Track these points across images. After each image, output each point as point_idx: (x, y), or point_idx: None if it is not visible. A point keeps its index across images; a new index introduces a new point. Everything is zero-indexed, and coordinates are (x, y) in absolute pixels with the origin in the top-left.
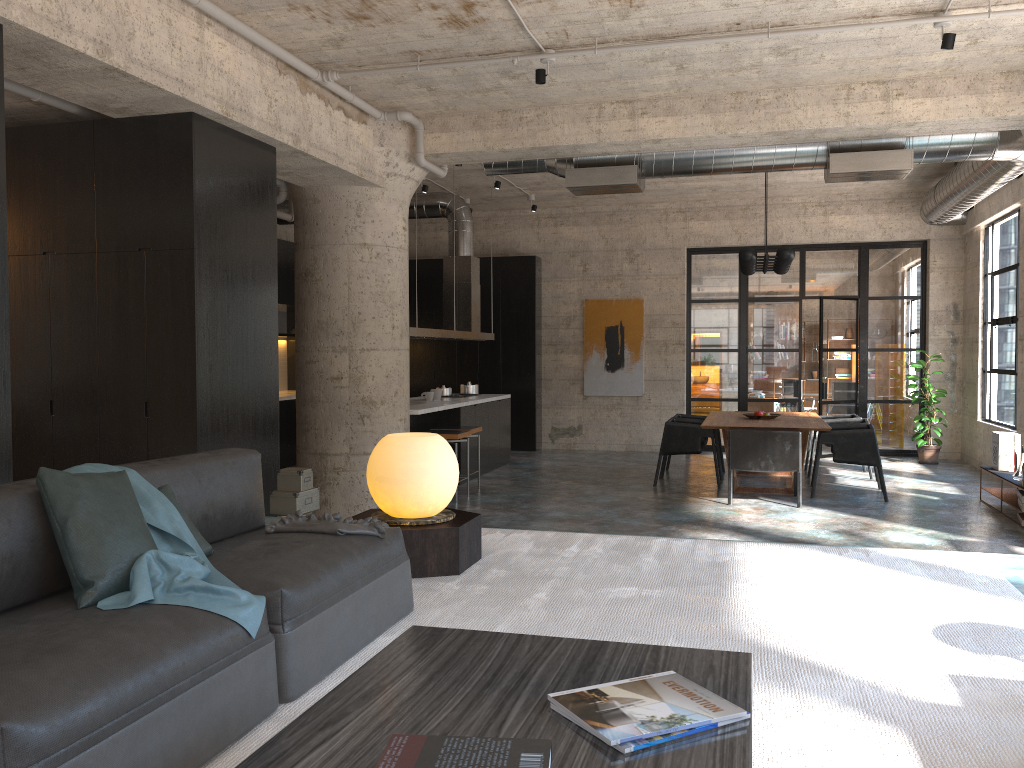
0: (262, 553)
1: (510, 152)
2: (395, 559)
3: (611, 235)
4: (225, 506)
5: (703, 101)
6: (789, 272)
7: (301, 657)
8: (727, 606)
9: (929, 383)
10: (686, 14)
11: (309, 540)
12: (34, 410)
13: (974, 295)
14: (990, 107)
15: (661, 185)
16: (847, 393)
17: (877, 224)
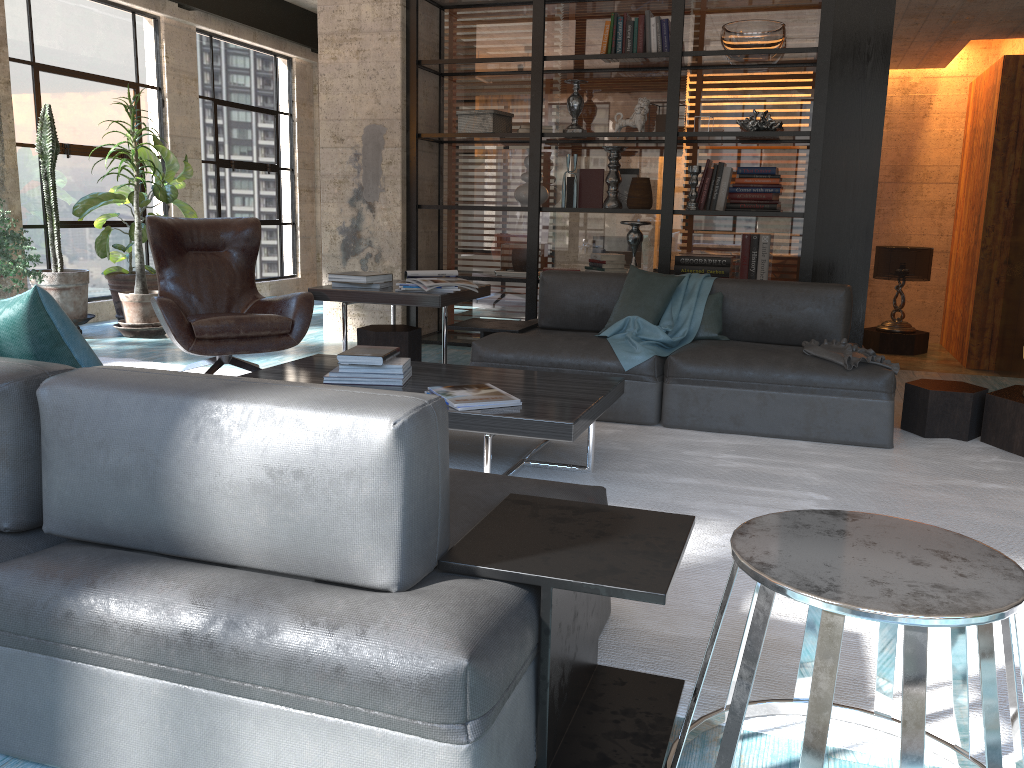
0: (726, 344)
1: None
2: (853, 391)
3: None
4: (784, 320)
5: None
6: None
7: (678, 404)
8: None
9: None
10: None
11: (775, 349)
12: None
13: None
14: None
15: None
16: None
17: None
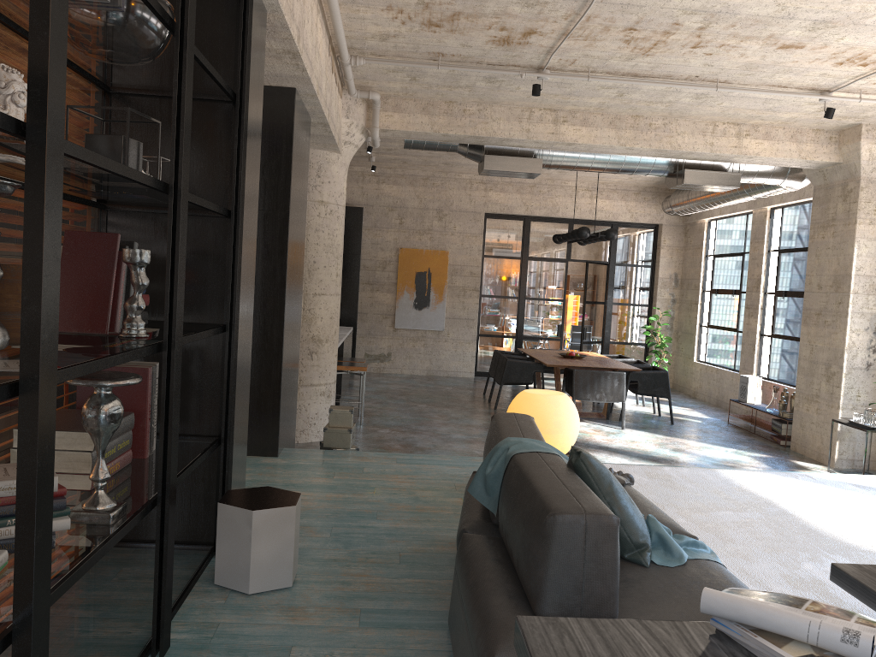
0: None
1: (448, 136)
2: None
3: (425, 196)
4: None
5: (610, 118)
6: None
7: None
8: (809, 524)
9: (659, 332)
10: (672, 65)
11: None
12: None
13: (695, 269)
14: (804, 153)
15: None
16: (597, 336)
17: (627, 209)
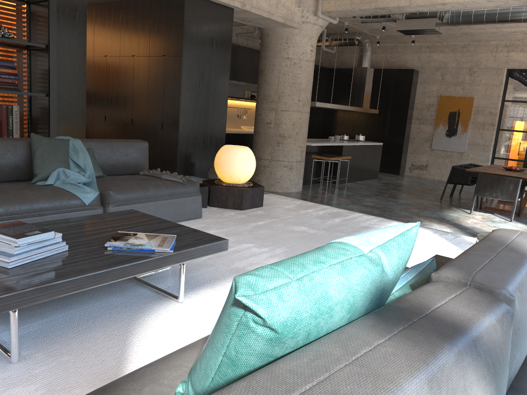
0: (119, 179)
1: (365, 10)
2: (189, 194)
3: (461, 59)
4: (124, 161)
5: None
6: None
7: None
8: None
9: None
10: None
11: (146, 178)
12: (126, 122)
13: None
14: None
15: (488, 30)
16: None
17: None
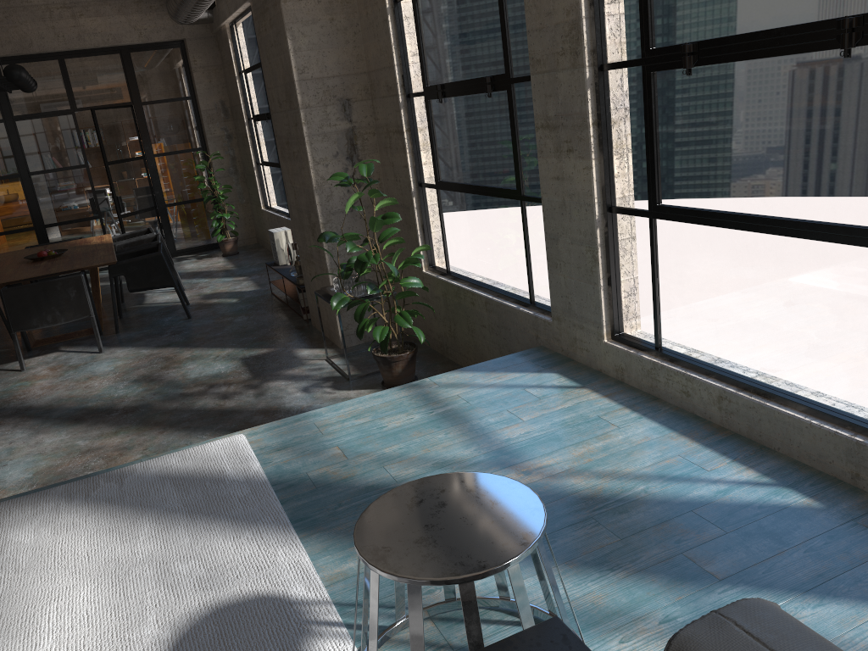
0: None
1: None
2: None
3: None
4: None
5: None
6: (53, 83)
7: None
8: None
9: (216, 181)
10: None
11: None
12: None
13: (235, 92)
14: None
15: None
16: (145, 202)
17: (131, 26)
